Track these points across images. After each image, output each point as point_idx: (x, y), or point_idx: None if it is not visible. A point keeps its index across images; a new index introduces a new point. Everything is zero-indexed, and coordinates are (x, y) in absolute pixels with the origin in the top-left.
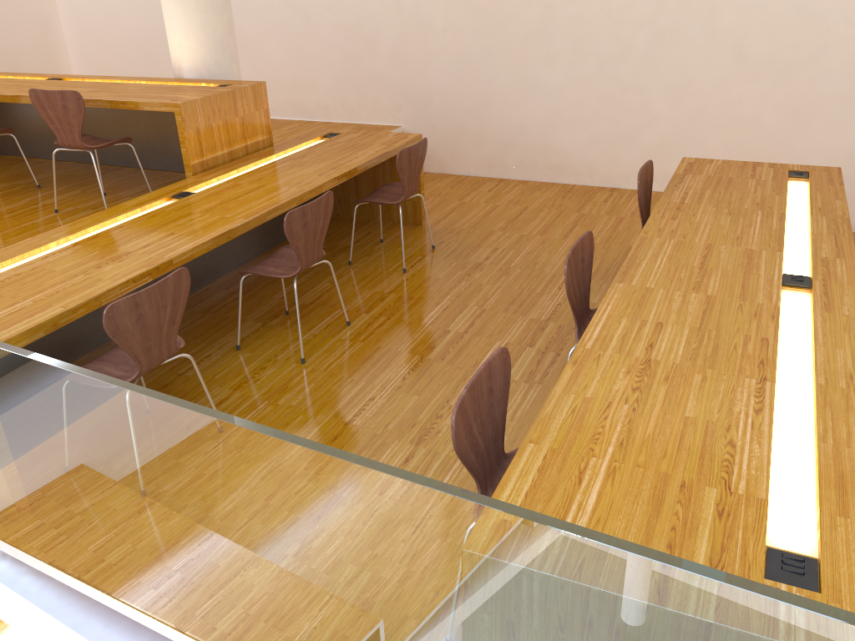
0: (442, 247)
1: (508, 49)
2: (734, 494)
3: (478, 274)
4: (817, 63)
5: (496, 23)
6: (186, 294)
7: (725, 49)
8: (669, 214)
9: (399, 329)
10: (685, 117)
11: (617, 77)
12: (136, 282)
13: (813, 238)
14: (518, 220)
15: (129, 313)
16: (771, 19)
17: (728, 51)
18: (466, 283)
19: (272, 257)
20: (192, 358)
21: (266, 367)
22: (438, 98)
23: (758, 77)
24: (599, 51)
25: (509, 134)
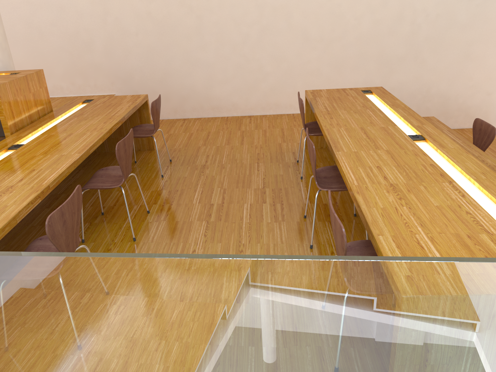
0: (176, 159)
1: (178, 43)
2: (493, 234)
3: (207, 170)
4: (343, 39)
5: (169, 28)
6: (81, 203)
7: (298, 35)
8: (327, 116)
9: (182, 209)
10: (282, 72)
11: (243, 54)
12: (33, 203)
13: (403, 118)
14: (210, 139)
15: (59, 220)
16: (318, 18)
17: (299, 36)
18: (204, 176)
19: (95, 177)
20: (87, 247)
21: (111, 248)
22: (138, 74)
23: (316, 48)
24: (232, 40)
25: (185, 92)
